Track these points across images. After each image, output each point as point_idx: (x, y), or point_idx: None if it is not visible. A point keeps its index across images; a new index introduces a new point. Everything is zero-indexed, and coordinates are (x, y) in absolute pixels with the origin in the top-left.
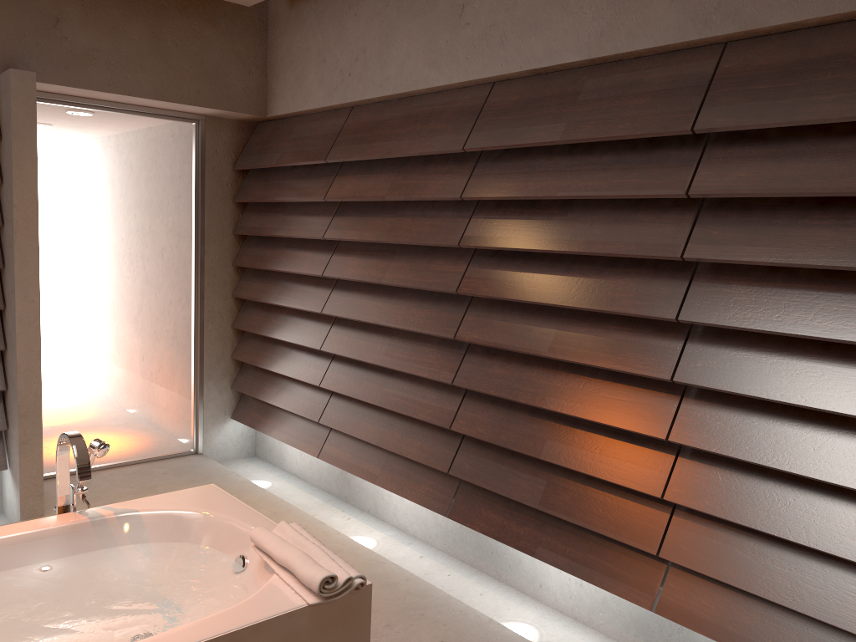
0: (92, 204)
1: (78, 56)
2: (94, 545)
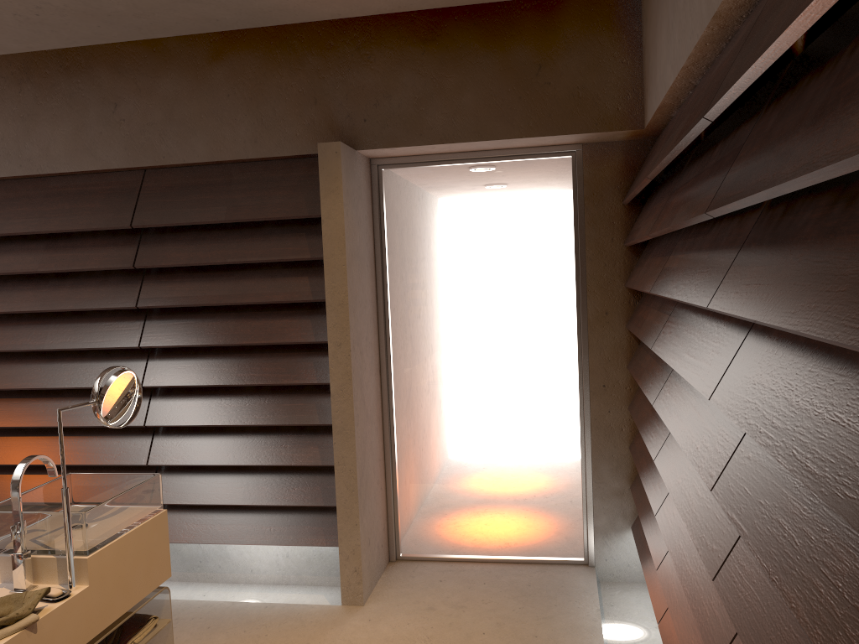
0: None
1: None
2: None
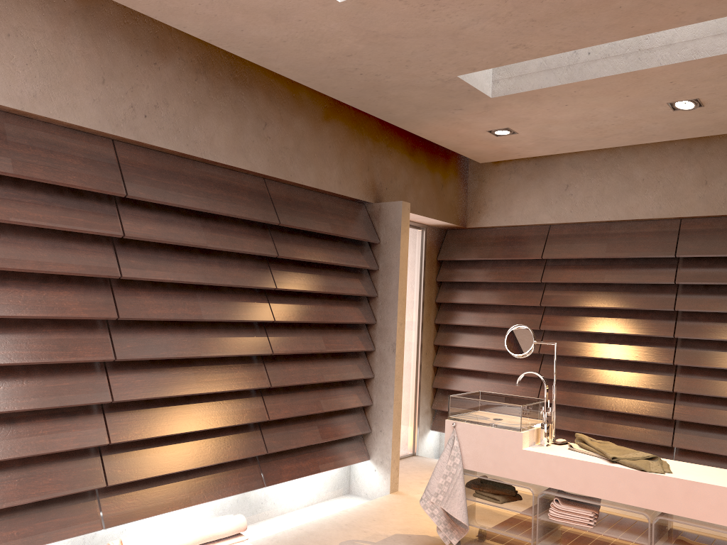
0: None
1: None
2: None
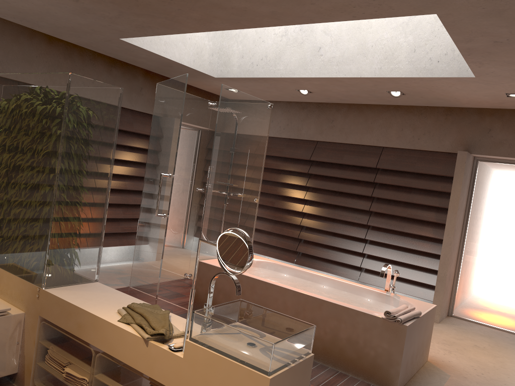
0: (503, 205)
1: (496, 143)
2: (383, 301)
